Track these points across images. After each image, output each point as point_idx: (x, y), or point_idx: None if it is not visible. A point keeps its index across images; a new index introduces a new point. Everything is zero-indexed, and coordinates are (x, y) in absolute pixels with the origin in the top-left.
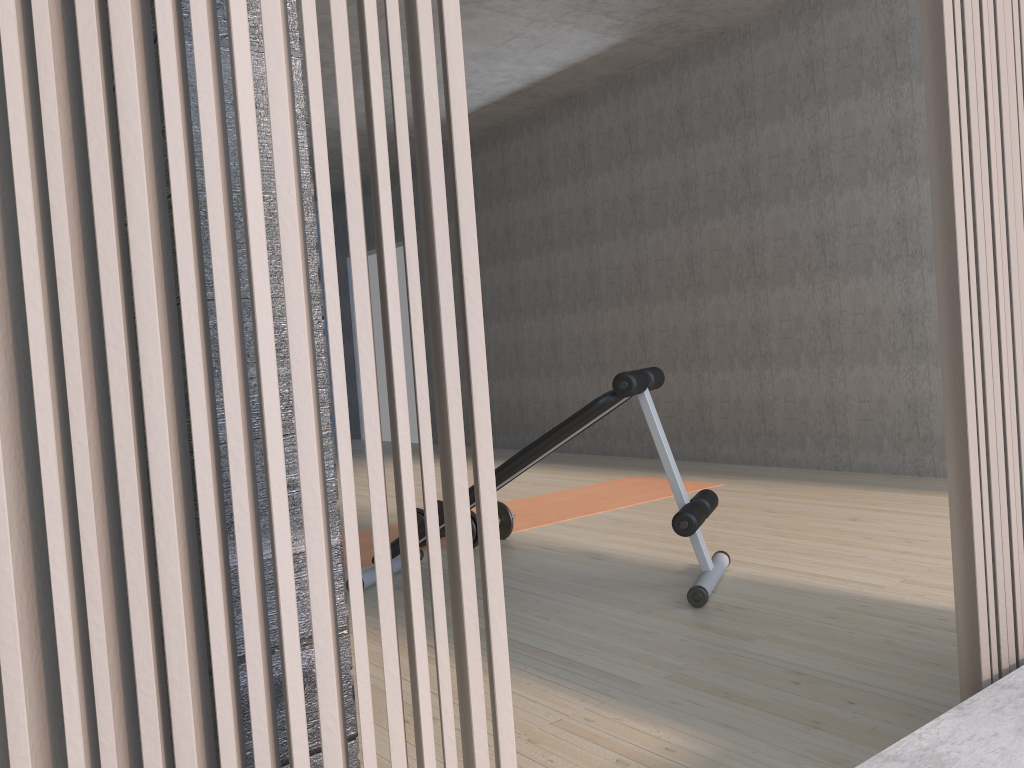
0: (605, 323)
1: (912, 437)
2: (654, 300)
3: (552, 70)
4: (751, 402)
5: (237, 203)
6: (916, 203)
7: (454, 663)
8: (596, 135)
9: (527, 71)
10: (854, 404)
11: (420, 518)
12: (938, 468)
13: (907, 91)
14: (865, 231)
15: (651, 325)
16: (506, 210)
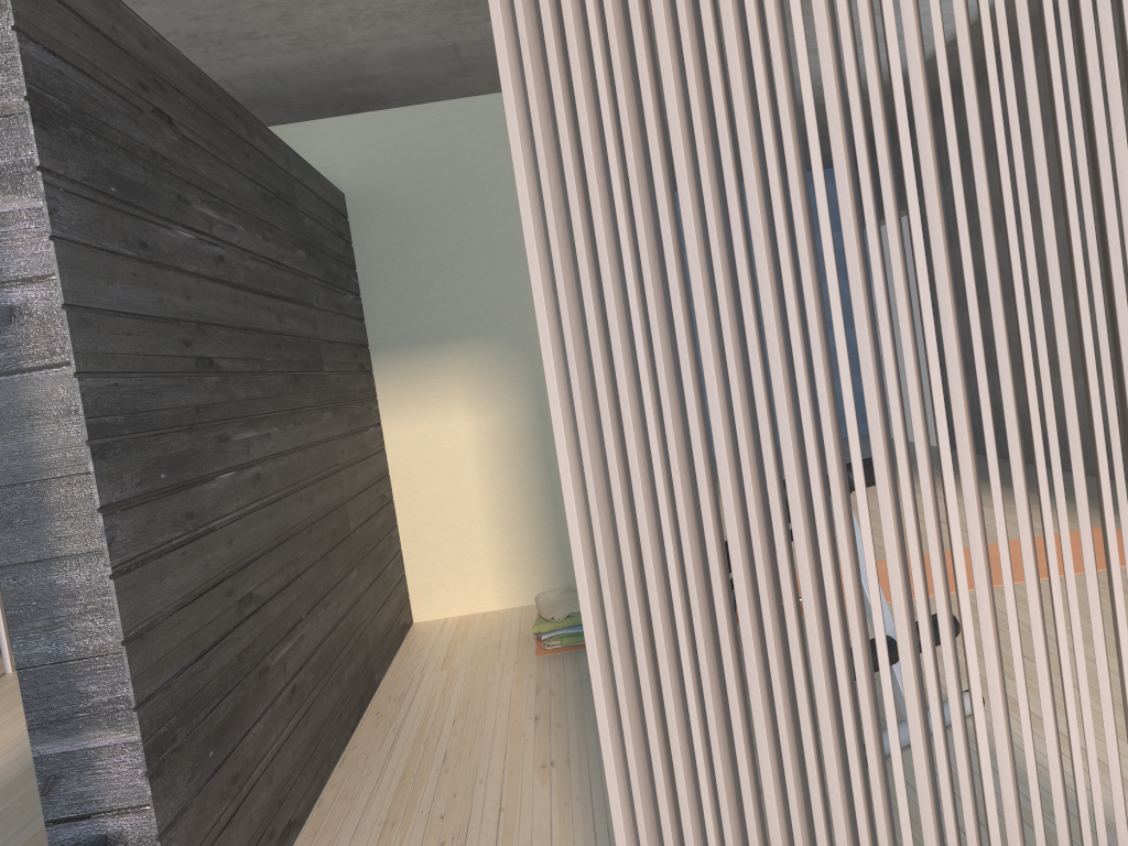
0: None
1: None
2: None
3: None
4: None
5: (32, 489)
6: None
7: (556, 786)
8: None
9: None
10: None
11: None
12: None
13: None
14: None
15: None
16: None
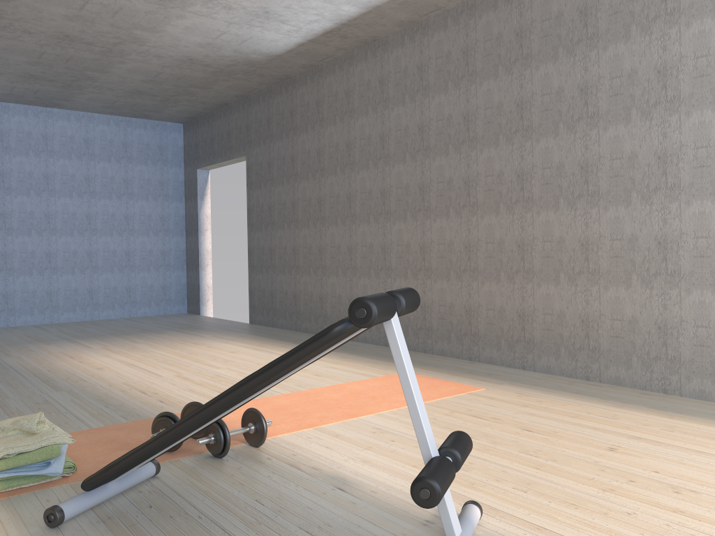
0: (393, 234)
1: (661, 357)
2: (434, 217)
3: (357, 11)
4: (513, 312)
5: None
6: (678, 140)
7: None
8: (394, 73)
9: (335, 10)
10: (607, 321)
11: (170, 423)
12: (684, 388)
13: (675, 35)
14: (627, 164)
15: (431, 238)
16: (318, 135)
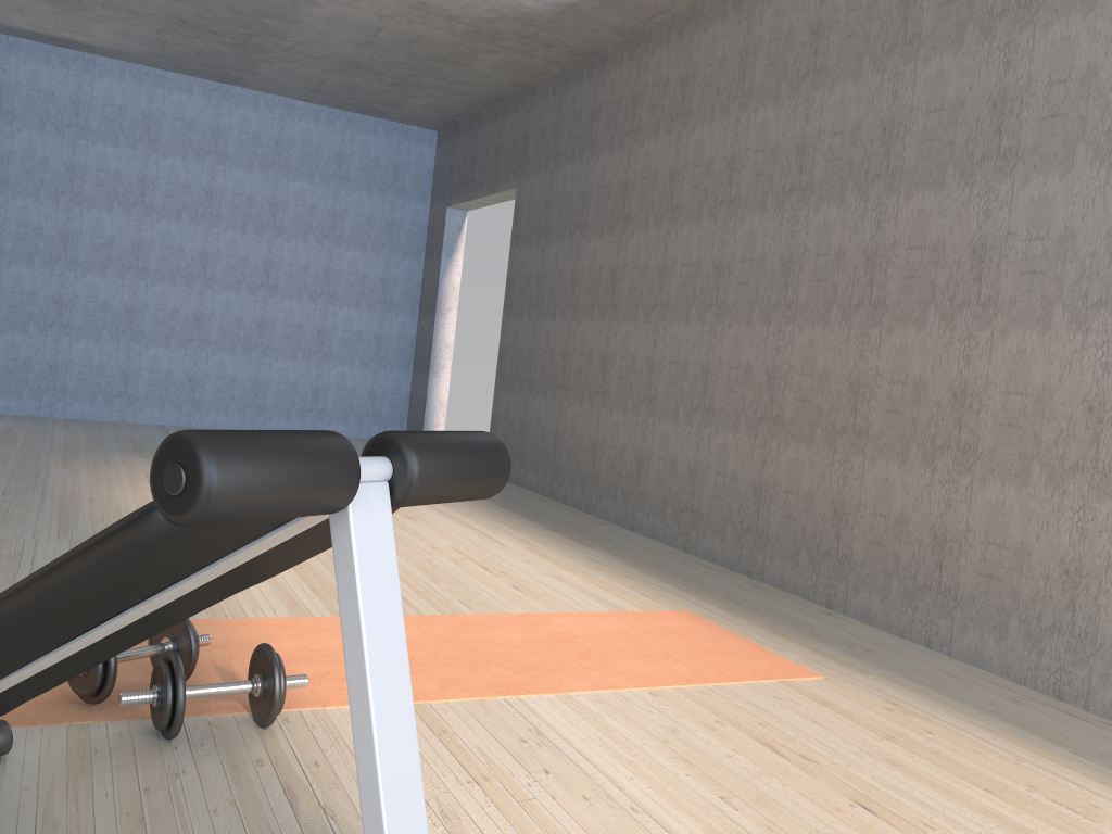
0: (724, 346)
1: None
2: (802, 320)
3: None
4: (924, 528)
5: None
6: None
7: None
8: (768, 42)
9: None
10: None
11: None
12: None
13: None
14: None
15: (789, 361)
16: (628, 156)
